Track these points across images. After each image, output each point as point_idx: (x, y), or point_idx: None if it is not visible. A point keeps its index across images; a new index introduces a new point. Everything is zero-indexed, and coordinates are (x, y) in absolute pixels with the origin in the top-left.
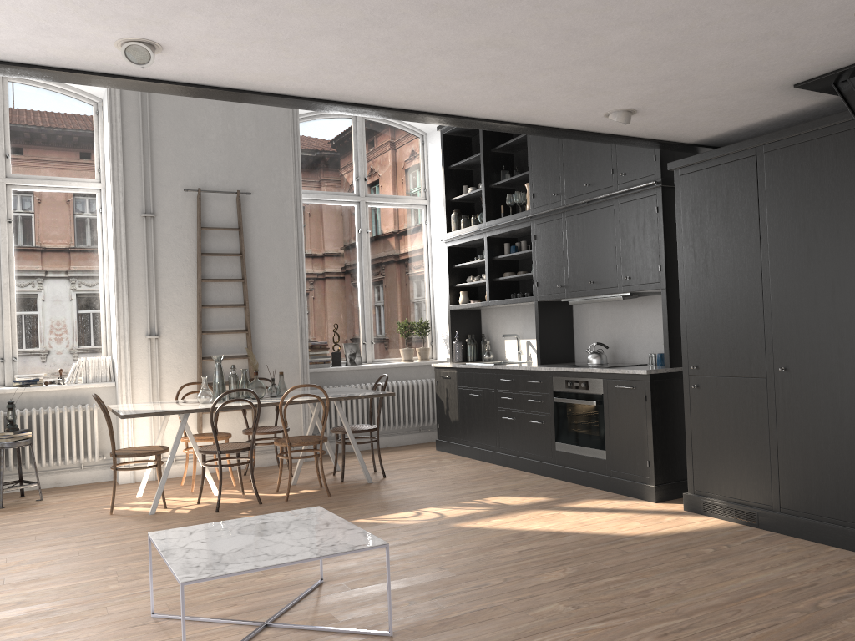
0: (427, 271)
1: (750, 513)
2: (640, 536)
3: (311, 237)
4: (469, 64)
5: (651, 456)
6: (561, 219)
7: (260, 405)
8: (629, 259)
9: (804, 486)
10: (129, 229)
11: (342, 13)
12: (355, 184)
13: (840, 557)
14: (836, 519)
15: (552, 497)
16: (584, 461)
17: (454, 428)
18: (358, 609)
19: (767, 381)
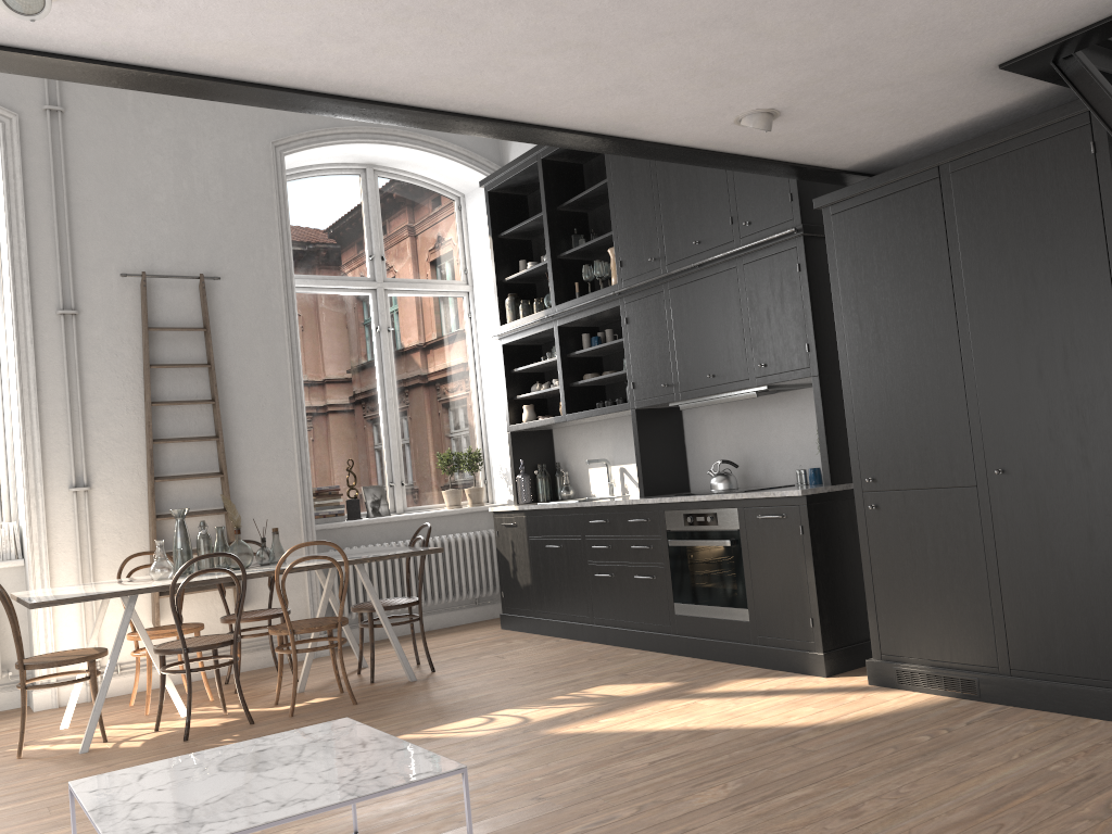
0: (475, 382)
1: (967, 681)
2: (820, 725)
3: (309, 340)
4: (550, 25)
5: (815, 611)
6: (662, 293)
7: (246, 576)
8: (763, 339)
9: (1043, 635)
10: (38, 332)
11: None
12: (368, 264)
13: (1110, 733)
14: (1094, 679)
15: (679, 681)
16: (717, 627)
17: (526, 596)
18: None
19: (978, 490)
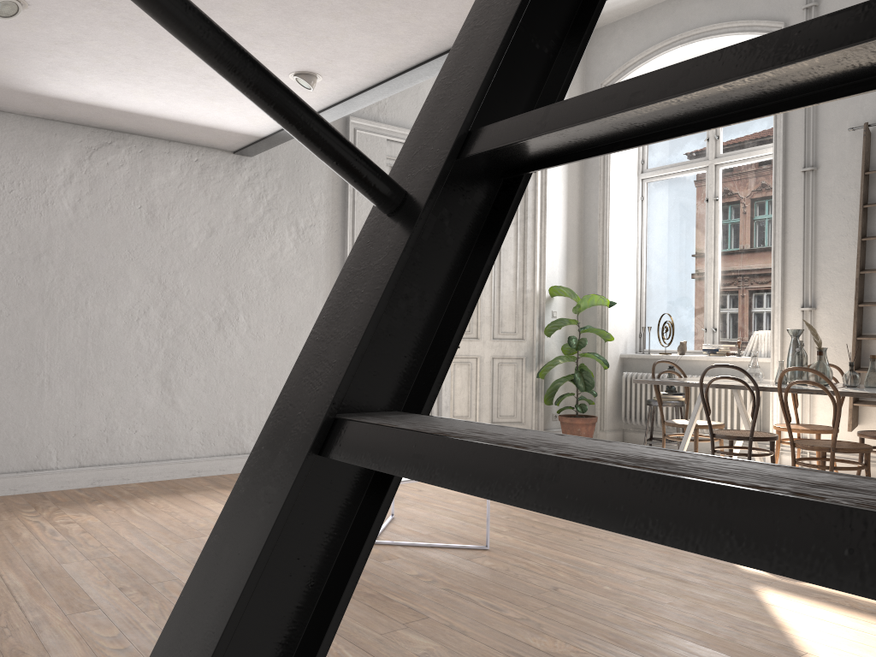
0: None
1: None
2: None
3: None
4: None
5: None
6: None
7: (763, 388)
8: None
9: None
10: (788, 189)
11: (252, 6)
12: None
13: None
14: None
15: None
16: None
17: None
18: (410, 565)
19: None
